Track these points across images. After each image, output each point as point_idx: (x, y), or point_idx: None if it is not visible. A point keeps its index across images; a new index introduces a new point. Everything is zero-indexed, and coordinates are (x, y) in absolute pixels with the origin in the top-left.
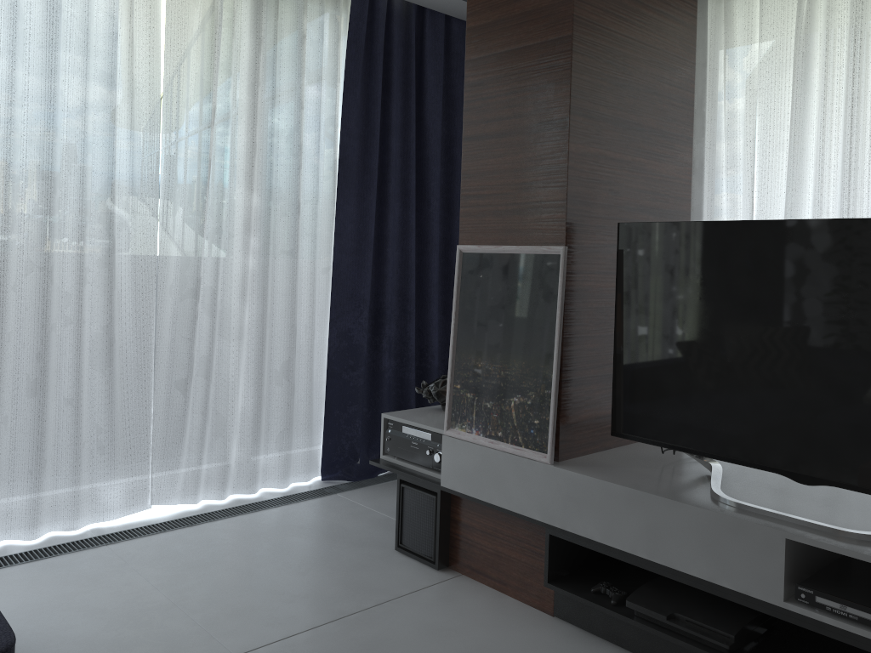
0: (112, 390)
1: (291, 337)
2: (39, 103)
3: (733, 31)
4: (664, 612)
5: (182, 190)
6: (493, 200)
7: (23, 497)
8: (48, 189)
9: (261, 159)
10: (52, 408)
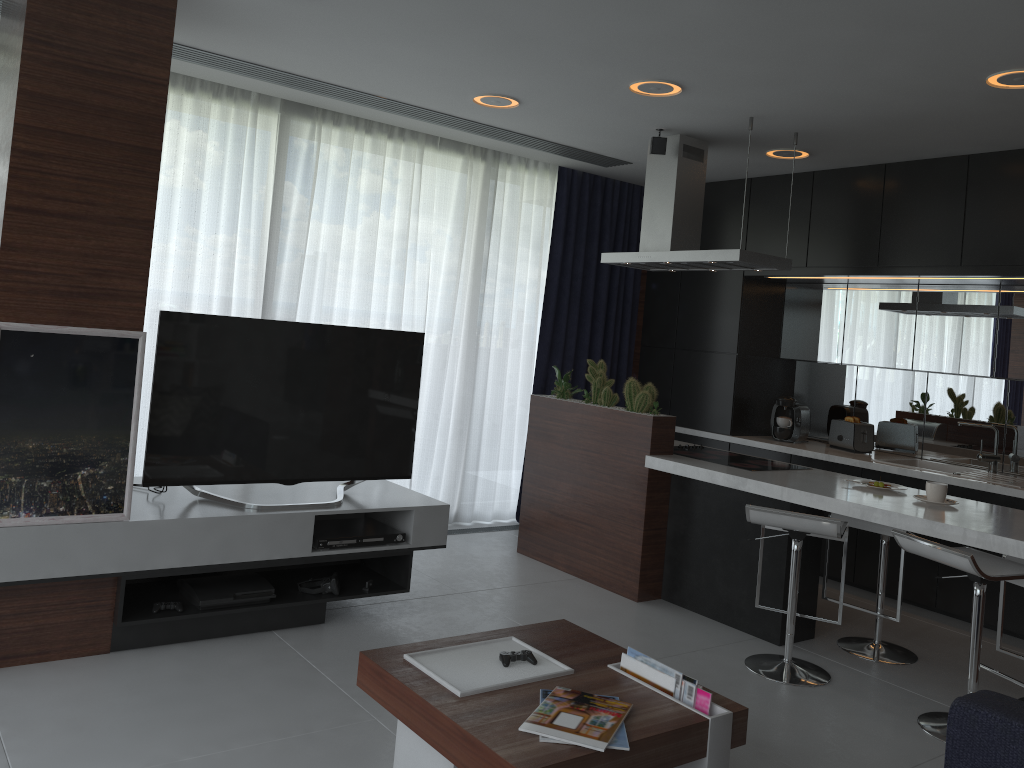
0: None
1: None
2: None
3: None
4: (230, 595)
5: None
6: (52, 279)
7: None
8: None
9: None
10: None
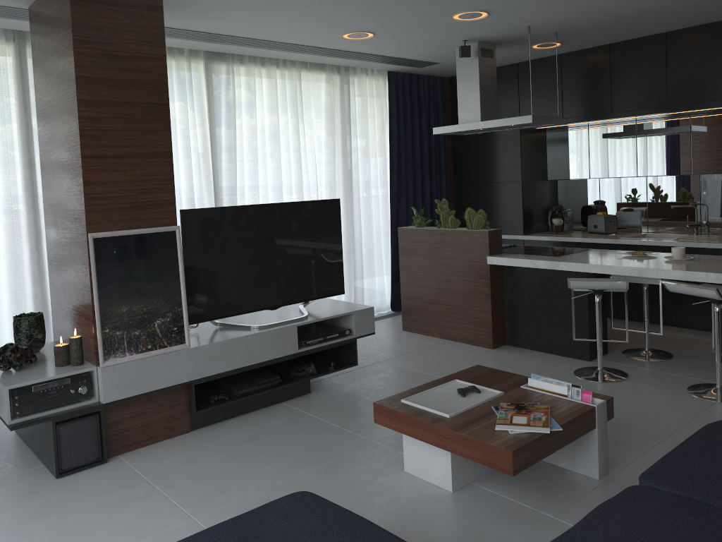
0: None
1: None
2: None
3: None
4: (255, 385)
5: None
6: (117, 200)
7: None
8: None
9: None
10: None
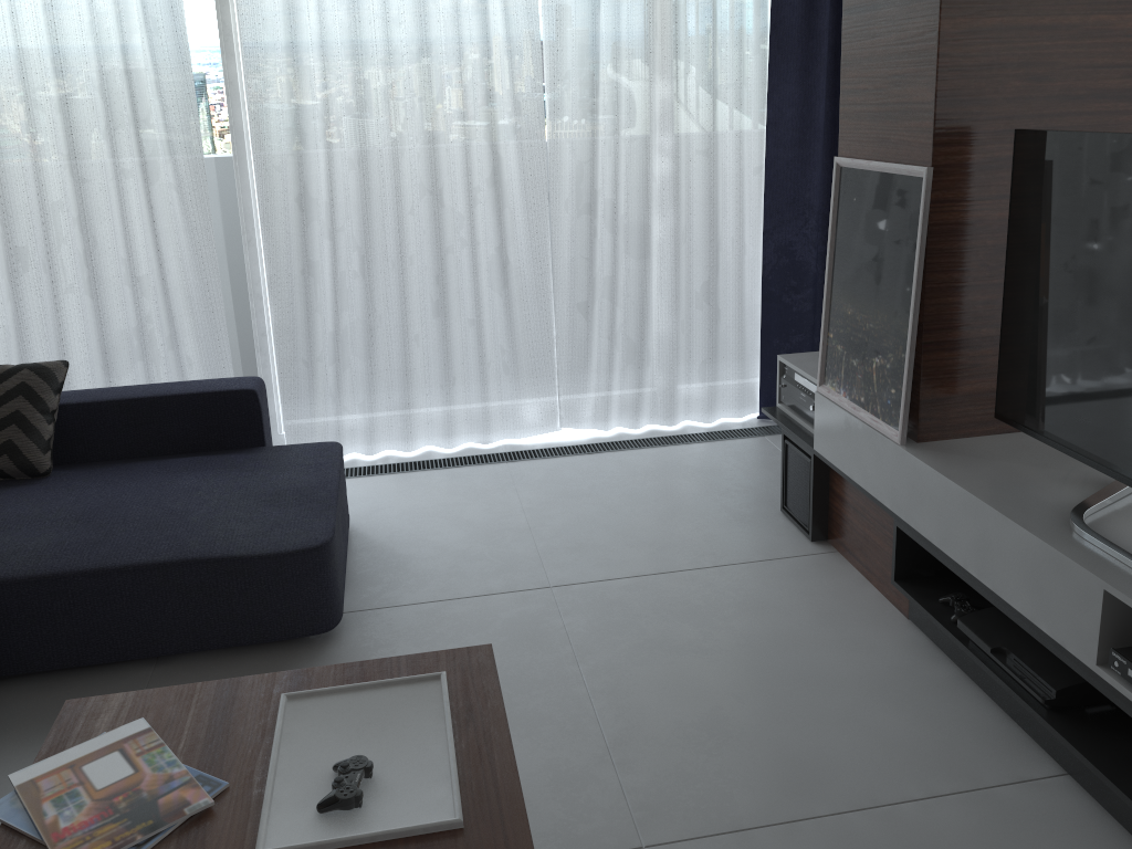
0: (510, 313)
1: (710, 254)
2: (412, 19)
3: None
4: (991, 644)
5: (572, 91)
6: (868, 98)
7: (438, 410)
8: (428, 110)
9: (665, 40)
10: (456, 328)
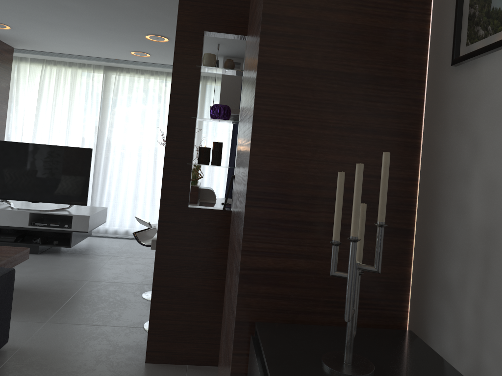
0: None
1: None
2: None
3: (20, 74)
4: None
5: None
6: None
7: None
8: None
9: None
10: None
